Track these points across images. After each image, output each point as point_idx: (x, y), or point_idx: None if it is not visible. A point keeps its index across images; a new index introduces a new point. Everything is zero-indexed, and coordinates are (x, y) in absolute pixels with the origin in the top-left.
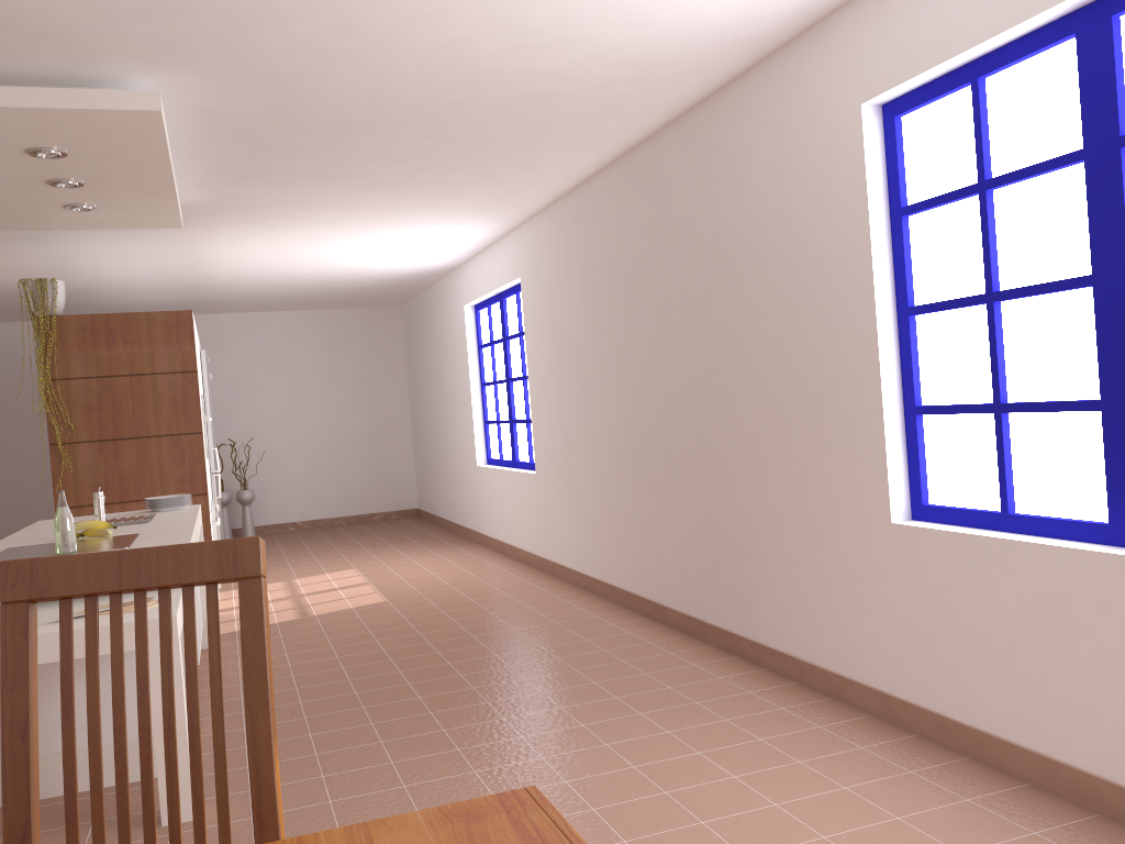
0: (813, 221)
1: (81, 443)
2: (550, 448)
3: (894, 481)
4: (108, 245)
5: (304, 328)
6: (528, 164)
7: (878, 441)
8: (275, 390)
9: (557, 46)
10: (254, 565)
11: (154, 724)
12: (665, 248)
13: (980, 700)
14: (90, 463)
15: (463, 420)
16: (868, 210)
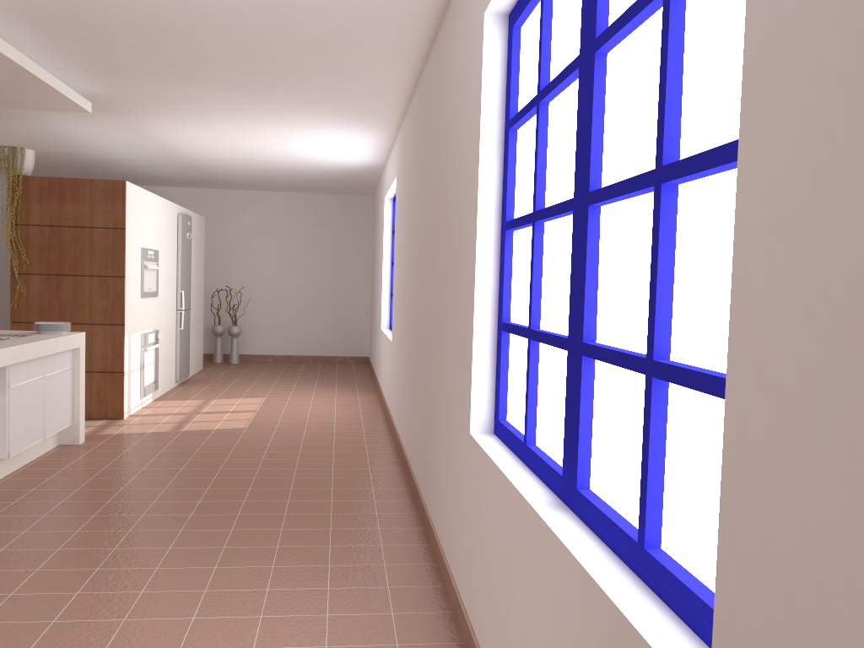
0: (465, 131)
1: (34, 275)
2: (395, 322)
3: (478, 393)
4: (79, 125)
5: (296, 206)
6: (344, 74)
7: (470, 351)
8: (268, 252)
9: None
10: None
11: None
12: (428, 155)
13: (484, 627)
14: (39, 290)
15: (380, 291)
16: (480, 121)
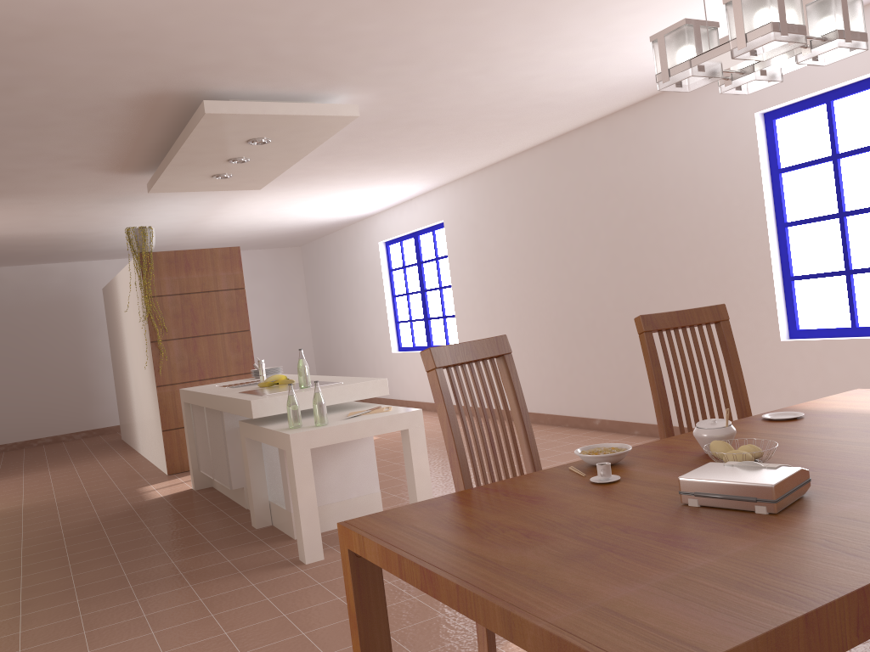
0: (718, 177)
1: (172, 340)
2: (476, 332)
3: (780, 318)
4: (171, 203)
5: None
6: (493, 145)
7: (770, 296)
8: None
9: (581, 79)
10: (726, 315)
11: (414, 472)
12: (591, 196)
13: None
14: (178, 353)
15: (375, 322)
16: (760, 170)
